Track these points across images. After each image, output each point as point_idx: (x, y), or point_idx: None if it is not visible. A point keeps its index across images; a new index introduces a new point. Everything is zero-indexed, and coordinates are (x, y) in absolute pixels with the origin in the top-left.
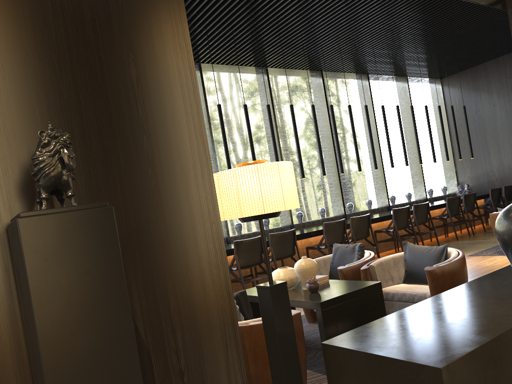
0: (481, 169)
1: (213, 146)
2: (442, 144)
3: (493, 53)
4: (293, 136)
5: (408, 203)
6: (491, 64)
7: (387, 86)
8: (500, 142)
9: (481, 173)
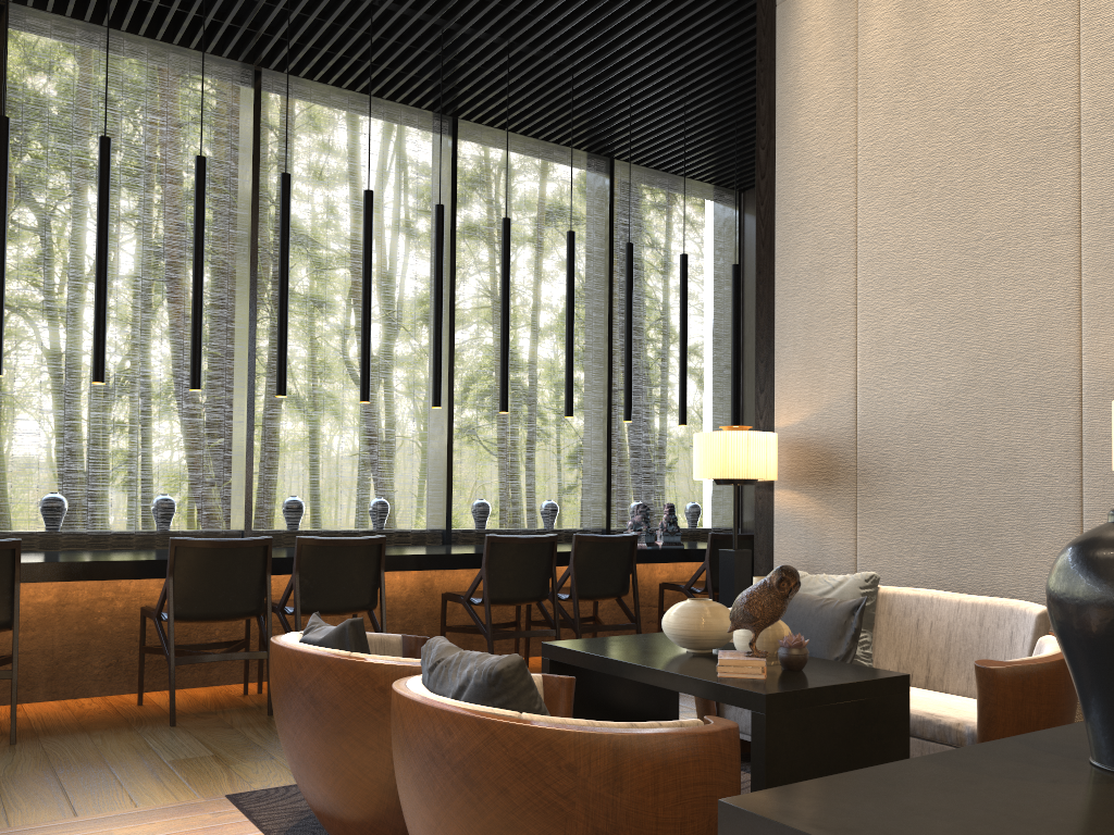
0: None
1: None
2: (718, 382)
3: None
4: (528, 326)
5: (533, 532)
6: None
7: (532, 172)
8: None
9: None
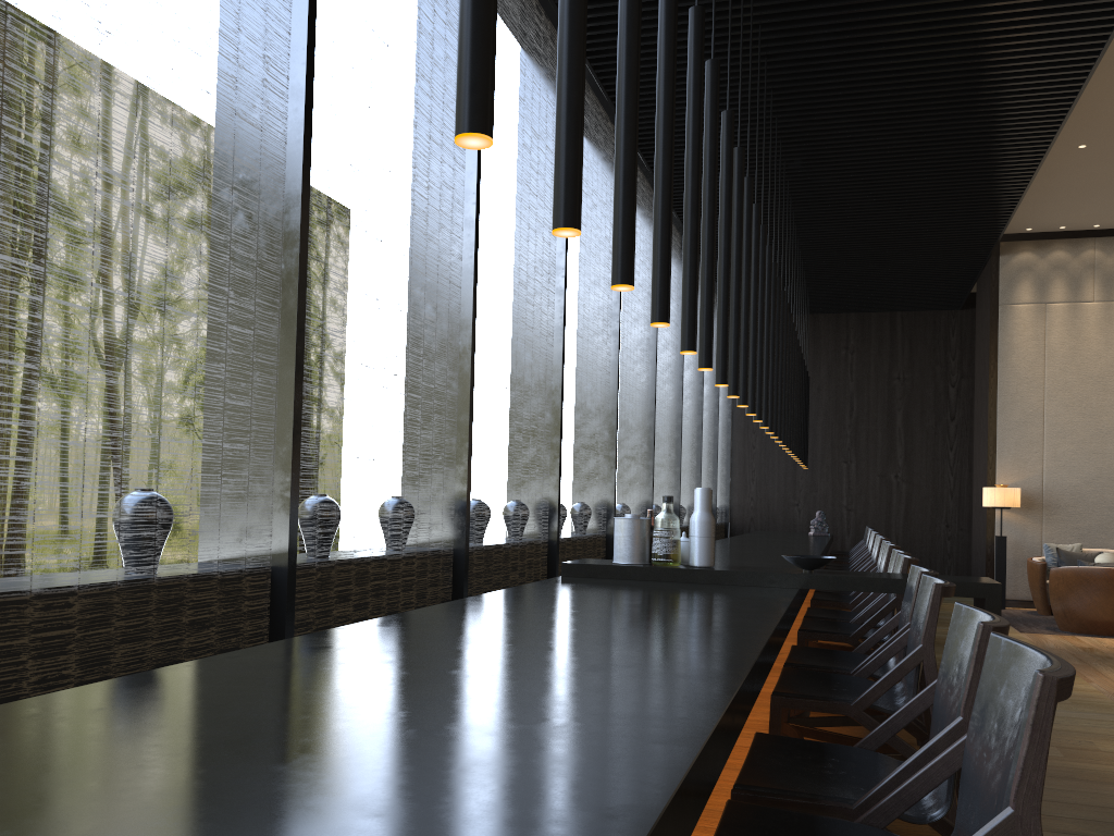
0: (777, 489)
1: (619, 320)
2: None
3: (850, 304)
4: None
5: None
6: (826, 320)
7: None
8: (817, 451)
9: (776, 496)
